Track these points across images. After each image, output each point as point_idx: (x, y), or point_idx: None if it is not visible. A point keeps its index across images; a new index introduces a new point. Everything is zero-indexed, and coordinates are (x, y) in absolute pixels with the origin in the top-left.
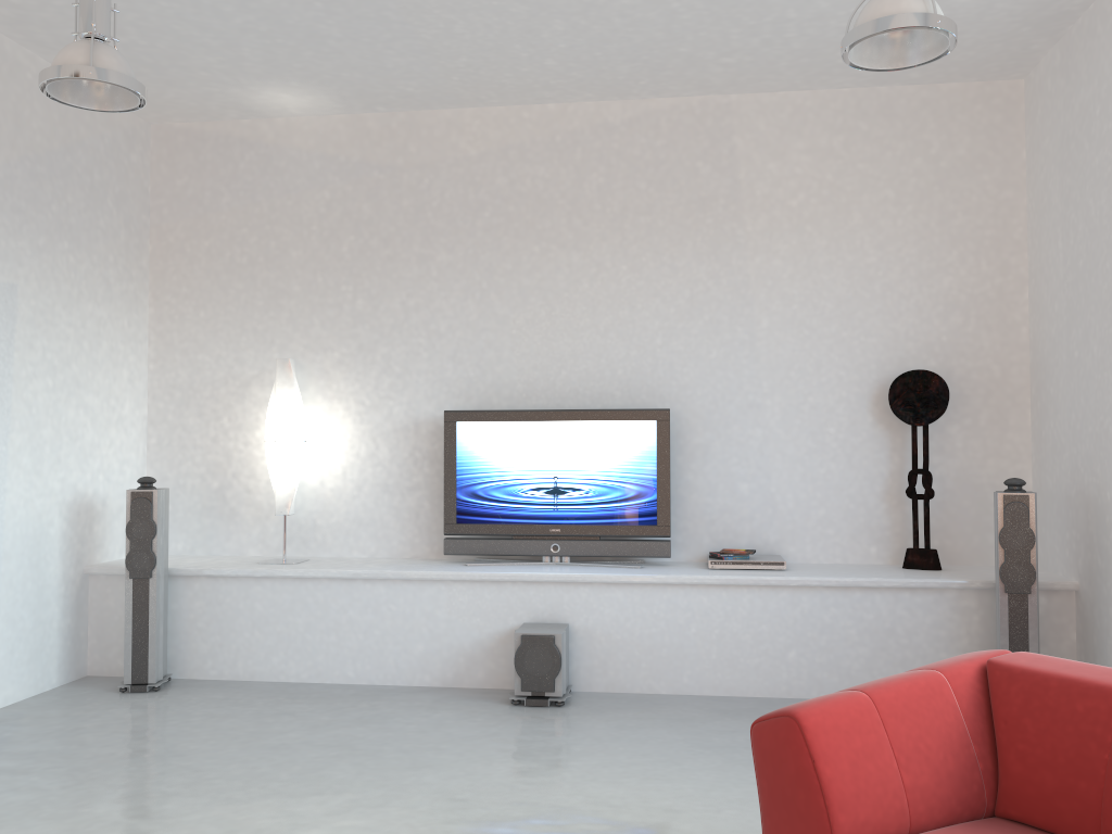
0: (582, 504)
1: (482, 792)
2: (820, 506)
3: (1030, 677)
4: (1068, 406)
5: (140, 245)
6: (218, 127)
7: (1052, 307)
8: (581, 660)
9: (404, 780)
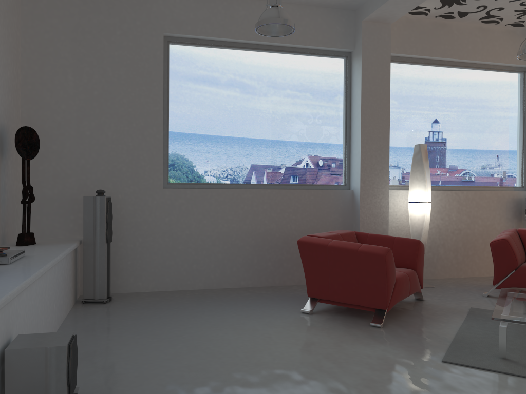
0: None
1: (292, 384)
2: None
3: (330, 237)
4: (76, 156)
5: None
6: None
7: (58, 106)
8: None
9: None
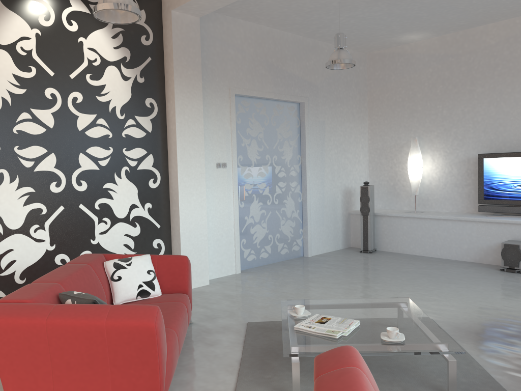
0: None
1: (469, 292)
2: None
3: None
4: None
5: (364, 99)
6: (389, 50)
7: None
8: None
9: (443, 285)
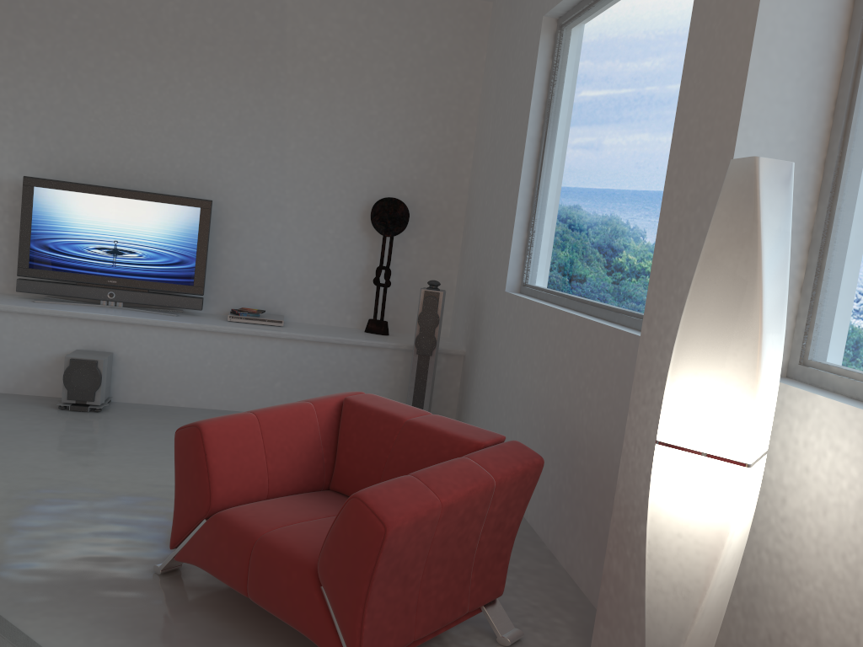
0: (136, 264)
1: (10, 470)
2: (316, 284)
3: (362, 409)
4: (478, 237)
5: None
6: None
7: (481, 169)
8: (121, 380)
9: None
